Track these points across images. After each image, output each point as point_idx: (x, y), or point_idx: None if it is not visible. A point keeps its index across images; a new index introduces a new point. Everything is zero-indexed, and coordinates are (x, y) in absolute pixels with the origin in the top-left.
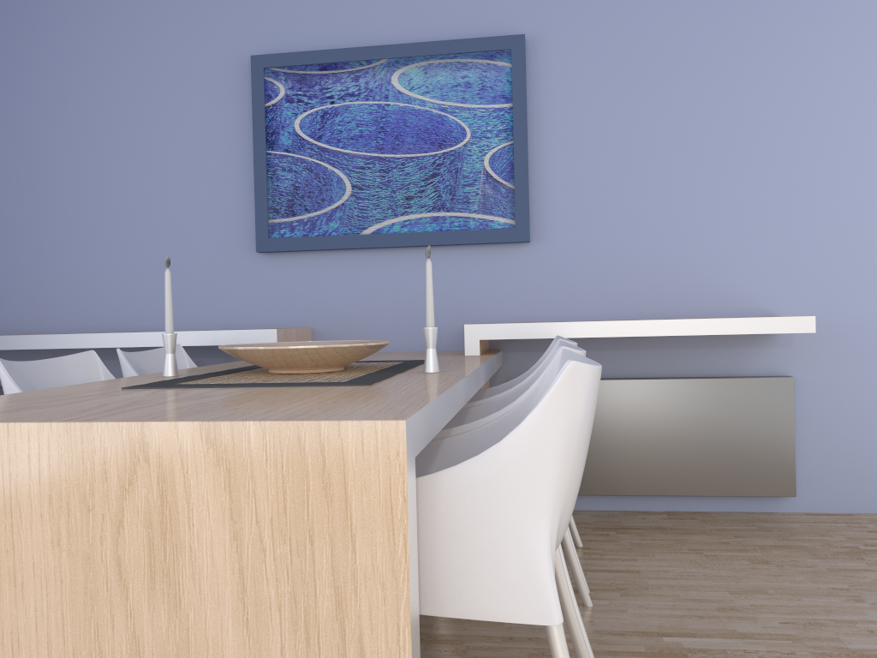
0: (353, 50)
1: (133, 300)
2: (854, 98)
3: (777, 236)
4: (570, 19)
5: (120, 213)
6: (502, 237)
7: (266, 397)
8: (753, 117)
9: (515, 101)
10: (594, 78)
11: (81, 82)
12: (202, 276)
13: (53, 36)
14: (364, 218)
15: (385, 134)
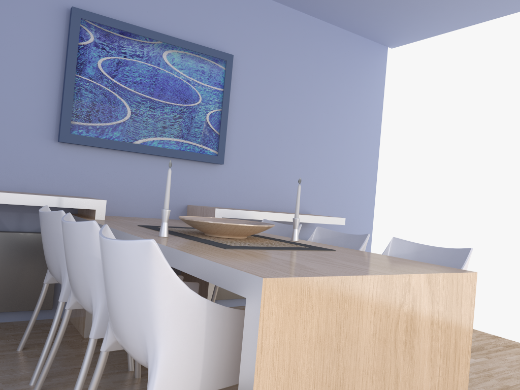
0: (142, 29)
1: None
2: (343, 126)
3: (314, 178)
4: (250, 54)
5: None
6: (211, 160)
7: (350, 258)
8: (312, 124)
9: (225, 88)
10: (256, 87)
11: None
12: (5, 150)
13: None
14: (137, 134)
15: (156, 86)
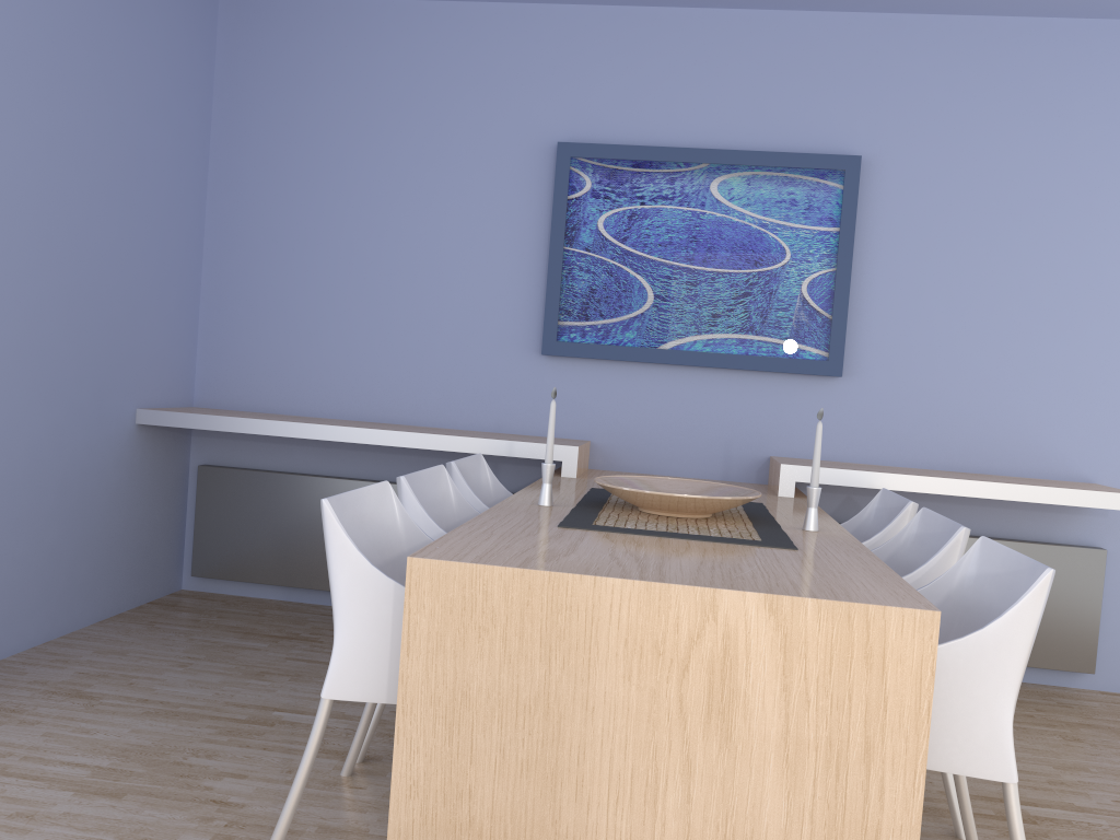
0: (671, 150)
1: (394, 389)
2: None
3: (1104, 399)
4: (910, 143)
5: (389, 294)
6: (812, 369)
7: (742, 561)
8: (1094, 272)
9: (843, 226)
10: (929, 210)
11: (360, 146)
12: (474, 372)
13: (333, 91)
14: (664, 332)
15: (697, 244)
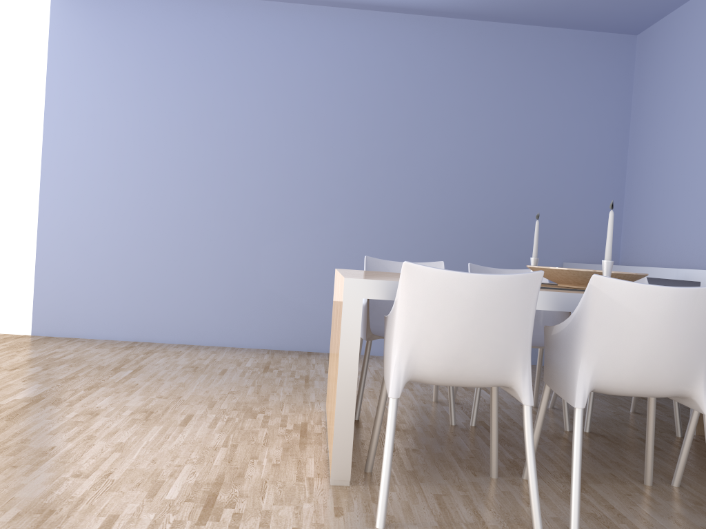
0: None
1: (691, 247)
2: None
3: None
4: None
5: (691, 184)
6: None
7: None
8: None
9: None
10: None
11: (682, 93)
12: None
13: (673, 65)
14: None
15: None
